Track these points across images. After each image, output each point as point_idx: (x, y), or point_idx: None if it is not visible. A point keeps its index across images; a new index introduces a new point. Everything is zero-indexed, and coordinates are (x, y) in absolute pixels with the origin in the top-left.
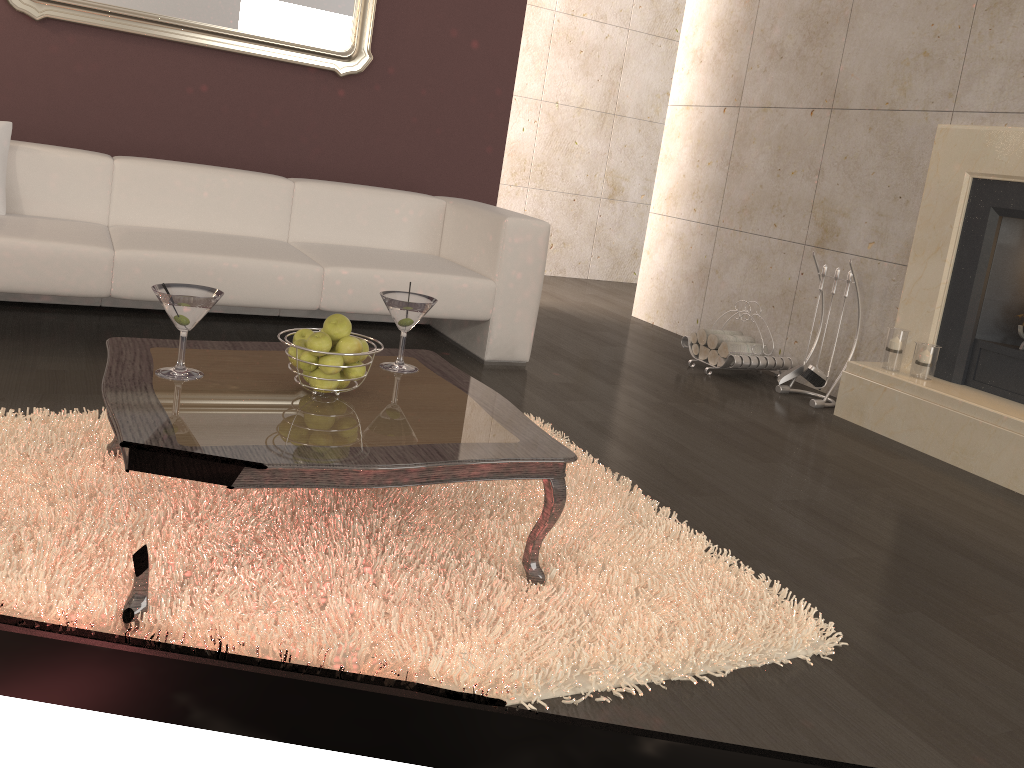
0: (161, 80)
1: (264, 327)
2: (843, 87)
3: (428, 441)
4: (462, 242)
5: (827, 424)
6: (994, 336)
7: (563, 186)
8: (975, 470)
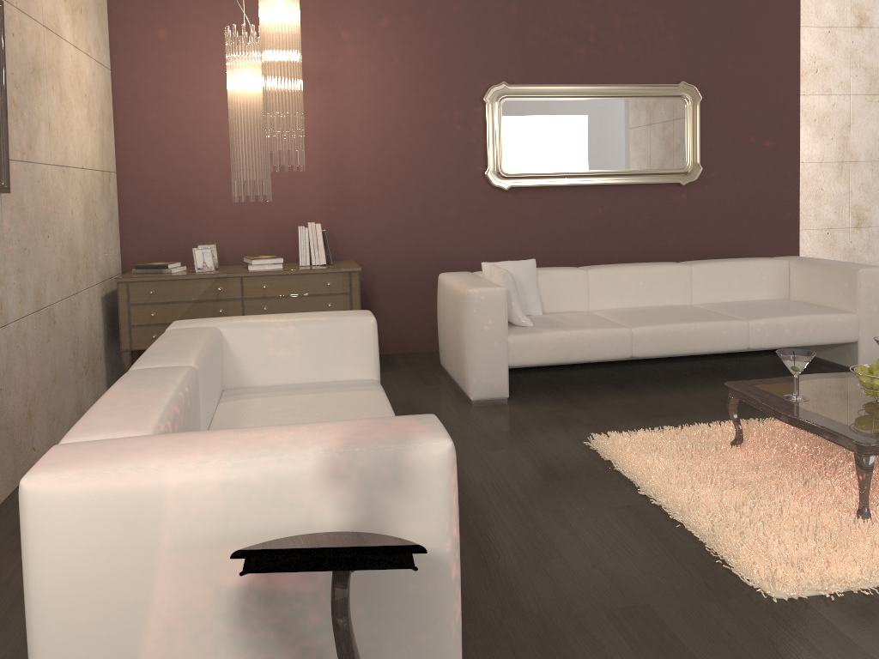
0: (575, 211)
1: (690, 364)
2: None
3: None
4: (814, 288)
5: None
6: None
7: (817, 224)
8: None
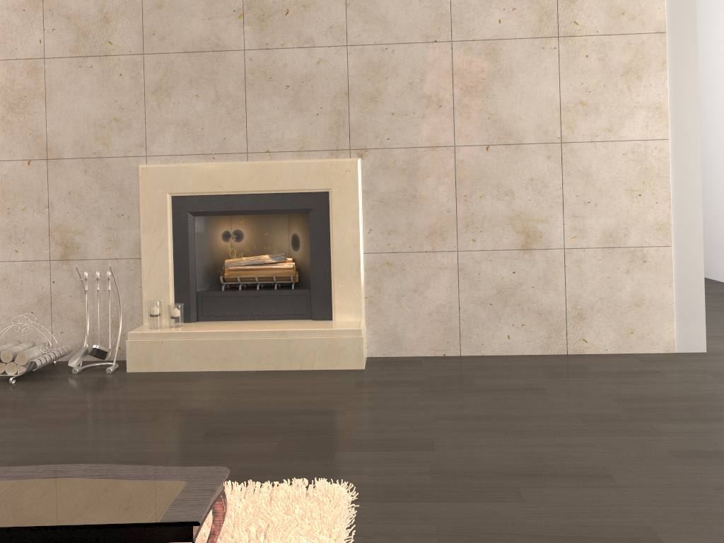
0: None
1: None
2: (54, 143)
3: (155, 520)
4: None
5: (136, 379)
6: (205, 287)
7: None
8: (235, 368)
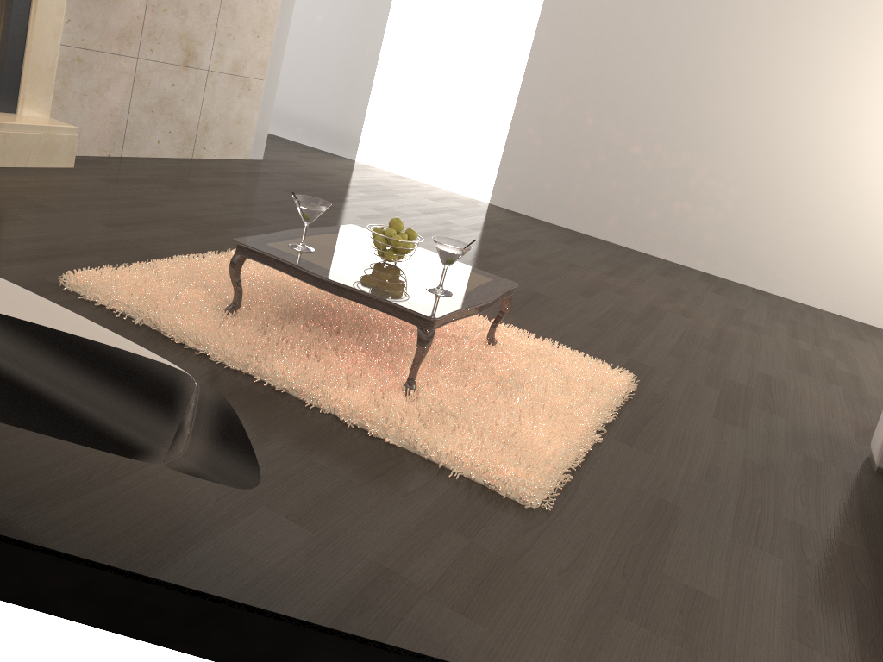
0: None
1: None
2: None
3: None
4: None
5: None
6: None
7: None
8: None
